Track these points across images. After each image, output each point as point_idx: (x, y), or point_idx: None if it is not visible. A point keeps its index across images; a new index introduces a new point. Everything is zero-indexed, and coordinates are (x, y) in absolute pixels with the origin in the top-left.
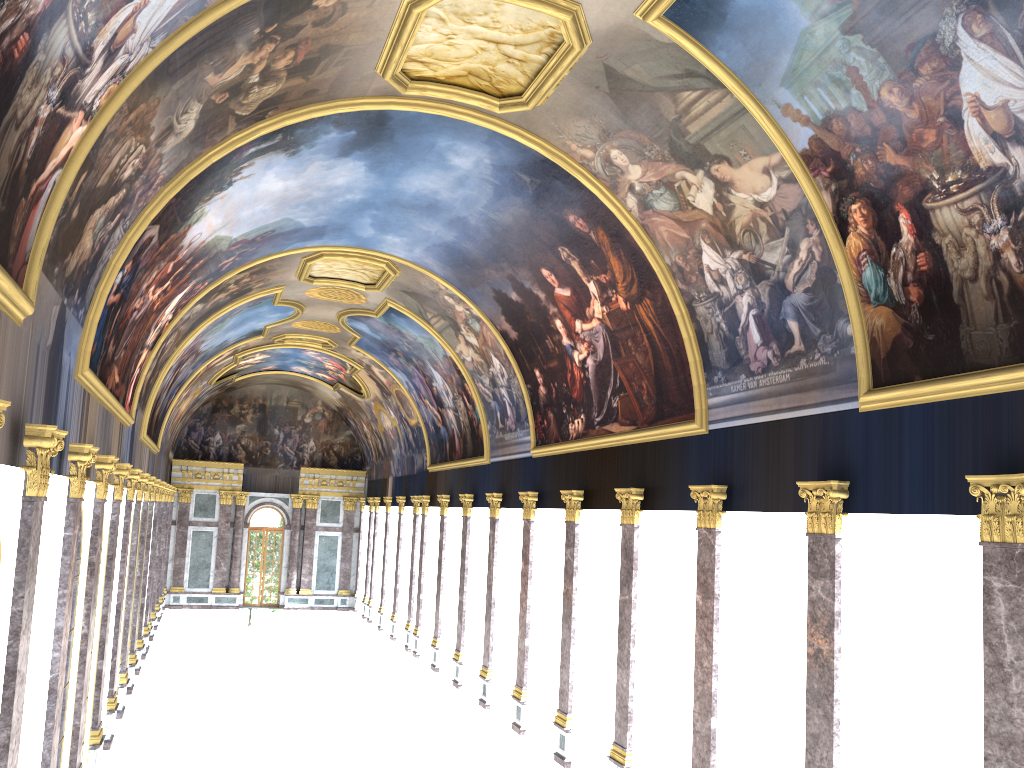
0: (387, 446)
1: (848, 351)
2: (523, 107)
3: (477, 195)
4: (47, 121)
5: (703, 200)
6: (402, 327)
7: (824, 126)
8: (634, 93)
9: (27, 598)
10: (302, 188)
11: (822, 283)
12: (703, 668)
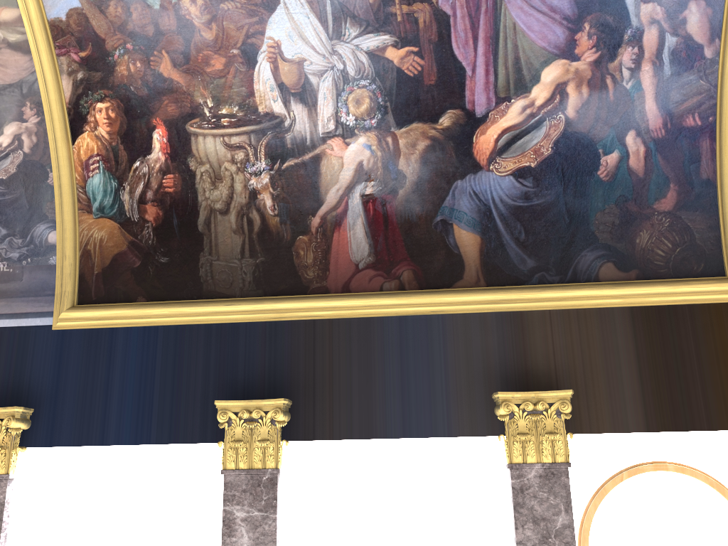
0: None
1: (46, 261)
2: None
3: None
4: None
5: None
6: None
7: (98, 4)
8: None
9: None
10: None
11: (25, 179)
12: None
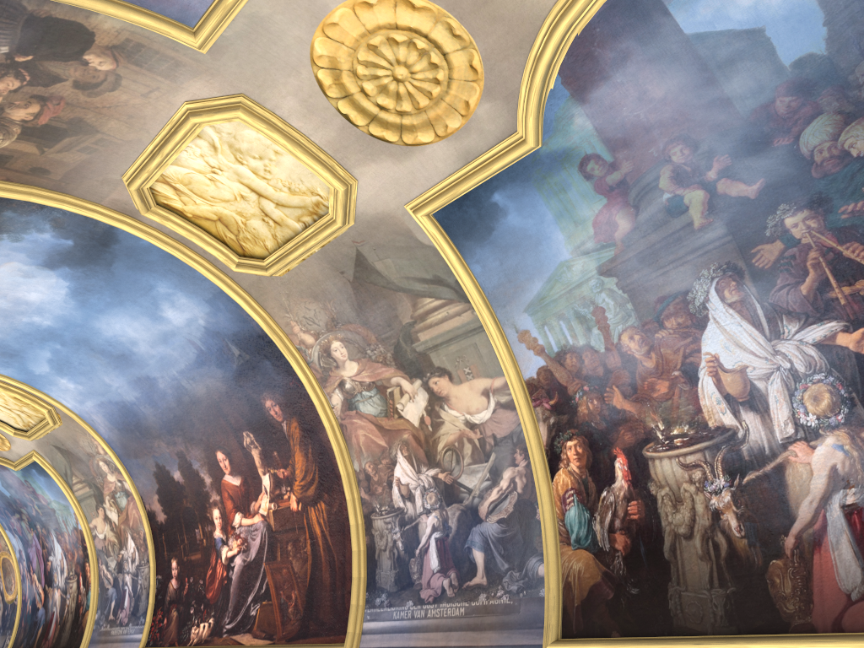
0: None
1: (537, 593)
2: (262, 271)
3: (177, 357)
4: None
5: (412, 410)
6: (39, 487)
7: (557, 359)
8: (377, 287)
9: None
10: None
11: (519, 516)
12: None
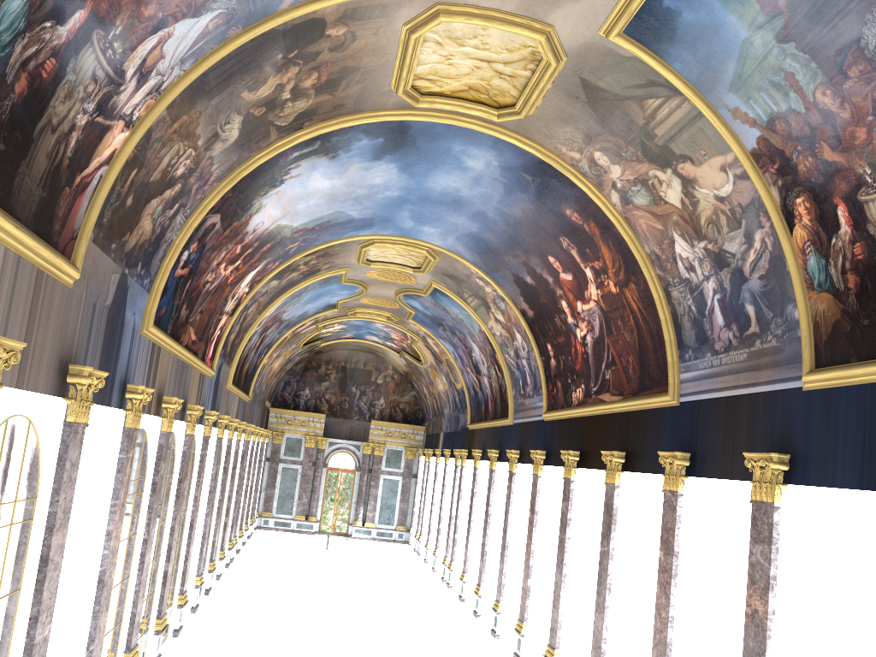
0: (440, 406)
1: (795, 334)
2: (516, 116)
3: (491, 192)
4: (86, 127)
5: (673, 195)
6: (446, 305)
7: (769, 127)
8: (608, 102)
9: (63, 502)
10: (347, 186)
11: (774, 270)
12: (661, 618)
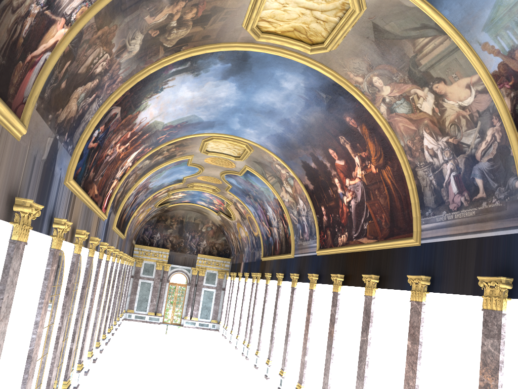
0: (242, 246)
1: (515, 197)
2: (324, 50)
3: (296, 105)
4: (37, 16)
5: (426, 106)
6: (253, 181)
7: (509, 55)
8: (389, 40)
9: (6, 300)
10: (202, 97)
11: (500, 155)
12: (409, 386)
